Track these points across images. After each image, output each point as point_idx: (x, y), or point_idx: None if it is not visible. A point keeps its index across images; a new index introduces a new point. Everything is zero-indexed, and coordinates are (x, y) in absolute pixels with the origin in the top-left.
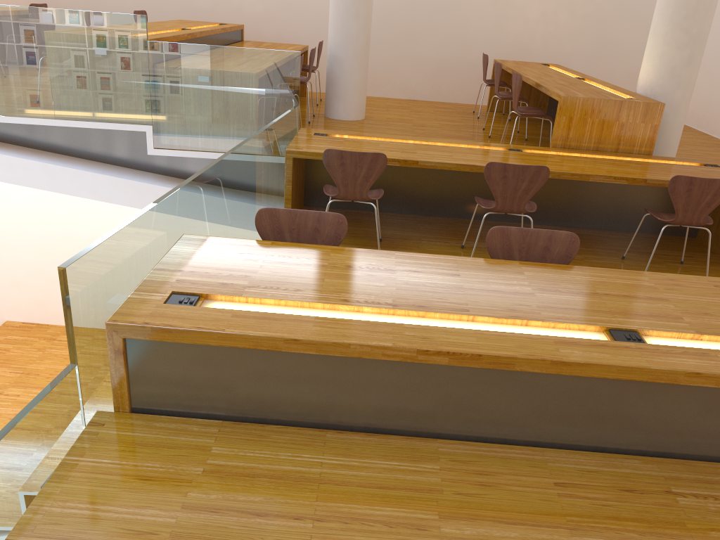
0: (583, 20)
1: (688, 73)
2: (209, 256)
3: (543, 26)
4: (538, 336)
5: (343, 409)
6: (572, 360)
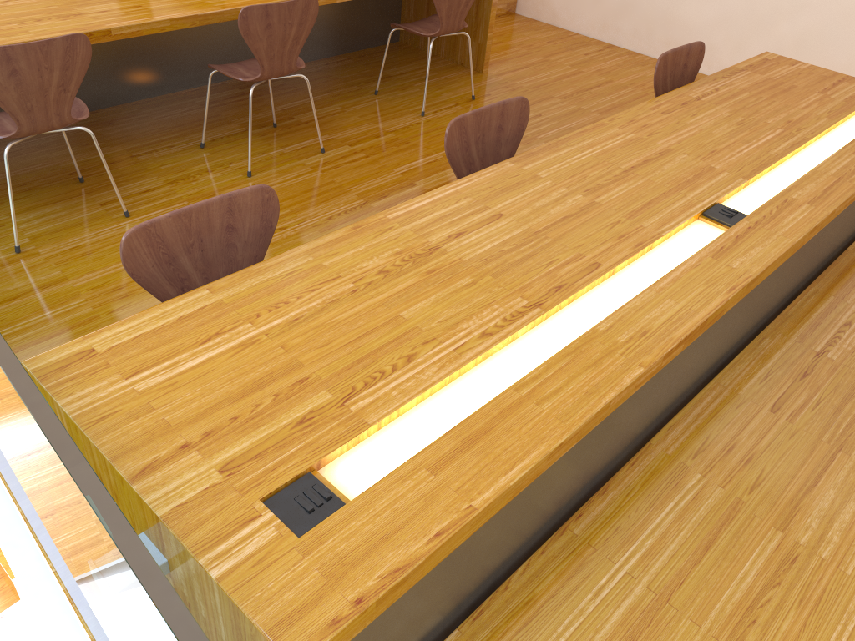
0: None
1: None
2: (168, 381)
3: None
4: (693, 259)
5: (576, 486)
6: (757, 272)
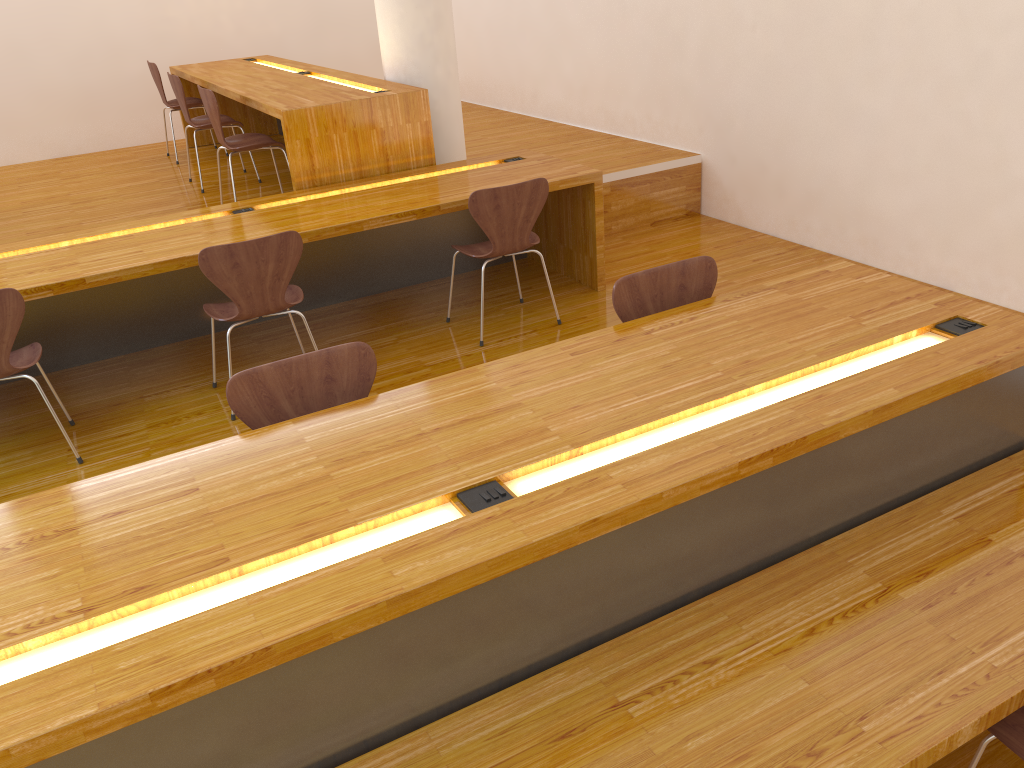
0: None
1: (443, 39)
2: None
3: (227, 1)
4: (356, 559)
5: None
6: (419, 584)
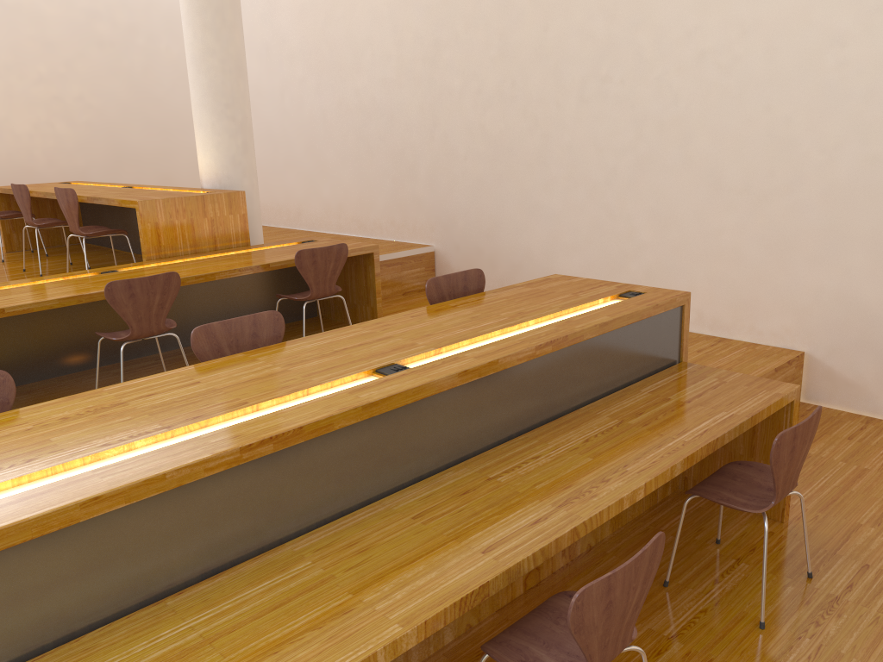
0: (88, 128)
1: (249, 160)
2: None
3: (41, 140)
4: (331, 394)
5: (173, 563)
6: (377, 398)
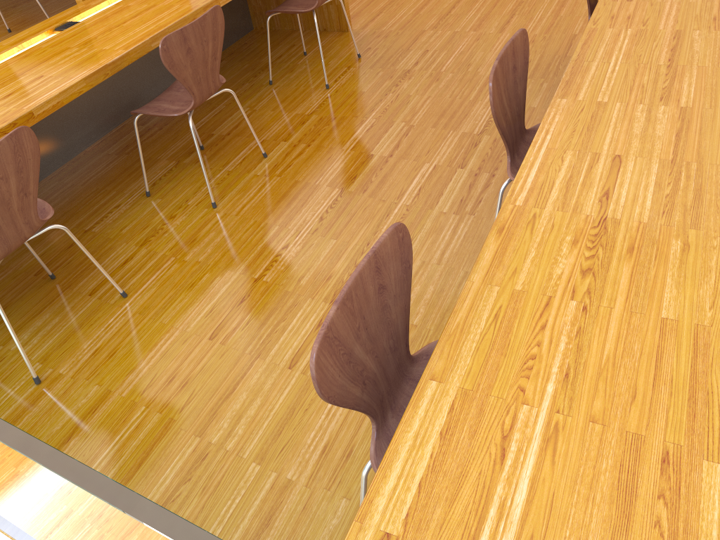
0: None
1: None
2: (522, 539)
3: None
4: None
5: None
6: None
